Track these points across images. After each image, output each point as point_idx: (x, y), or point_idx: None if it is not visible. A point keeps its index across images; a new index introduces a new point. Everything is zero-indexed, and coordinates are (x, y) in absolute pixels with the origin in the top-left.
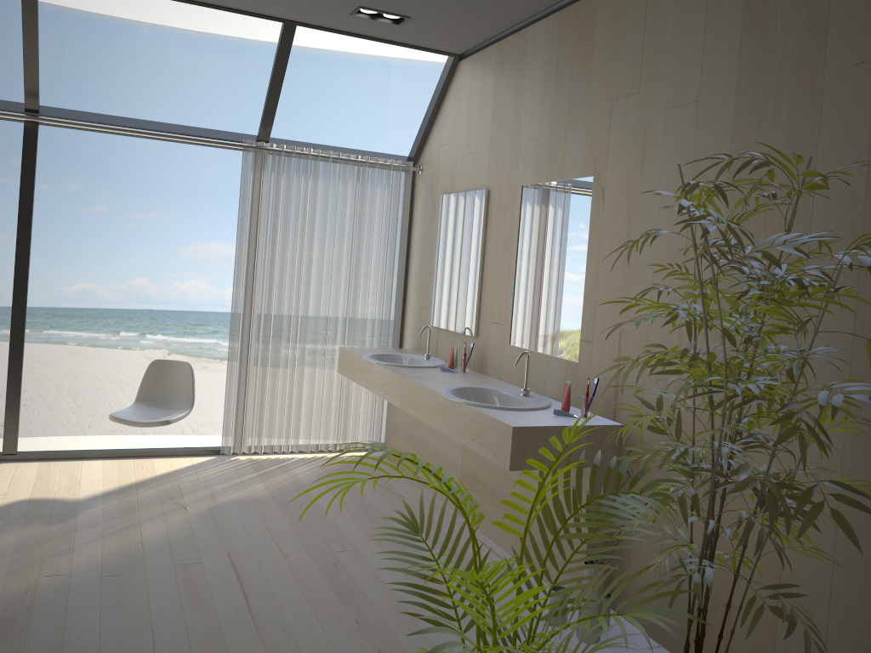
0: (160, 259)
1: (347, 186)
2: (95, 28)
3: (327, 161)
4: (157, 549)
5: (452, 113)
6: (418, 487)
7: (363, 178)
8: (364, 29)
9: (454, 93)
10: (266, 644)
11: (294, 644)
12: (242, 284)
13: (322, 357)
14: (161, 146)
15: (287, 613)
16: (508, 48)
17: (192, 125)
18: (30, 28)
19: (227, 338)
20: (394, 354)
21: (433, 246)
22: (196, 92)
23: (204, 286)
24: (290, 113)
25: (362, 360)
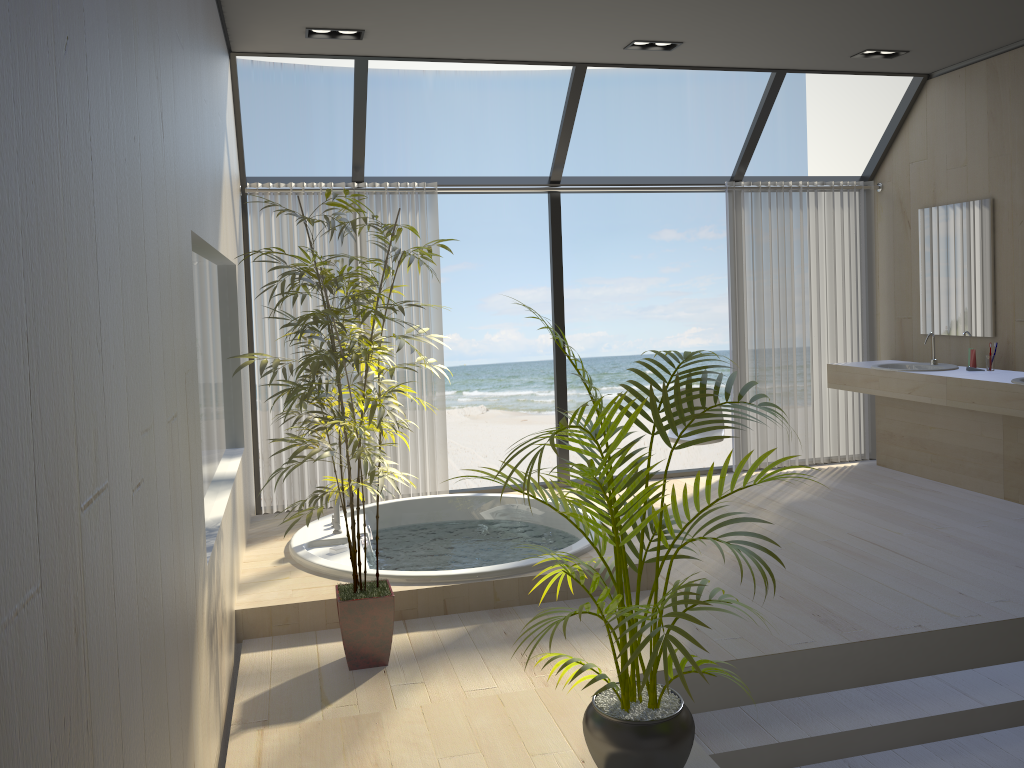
0: (468, 313)
1: (817, 212)
2: (383, 84)
3: (797, 192)
4: (786, 533)
5: (922, 130)
6: (940, 484)
7: (828, 202)
8: (850, 66)
9: (924, 111)
10: (963, 579)
11: (986, 579)
12: (737, 314)
13: (810, 375)
14: (457, 196)
15: (953, 563)
16: (1003, 65)
17: (485, 169)
18: (571, 112)
19: (543, 388)
20: (893, 364)
21: (911, 258)
22: (486, 134)
23: (514, 336)
24: (582, 142)
25: (872, 371)
